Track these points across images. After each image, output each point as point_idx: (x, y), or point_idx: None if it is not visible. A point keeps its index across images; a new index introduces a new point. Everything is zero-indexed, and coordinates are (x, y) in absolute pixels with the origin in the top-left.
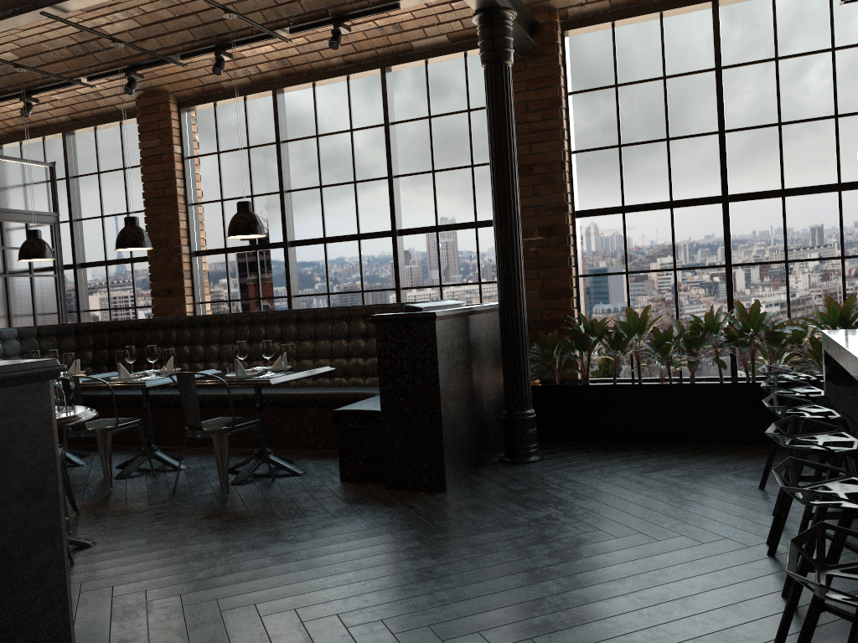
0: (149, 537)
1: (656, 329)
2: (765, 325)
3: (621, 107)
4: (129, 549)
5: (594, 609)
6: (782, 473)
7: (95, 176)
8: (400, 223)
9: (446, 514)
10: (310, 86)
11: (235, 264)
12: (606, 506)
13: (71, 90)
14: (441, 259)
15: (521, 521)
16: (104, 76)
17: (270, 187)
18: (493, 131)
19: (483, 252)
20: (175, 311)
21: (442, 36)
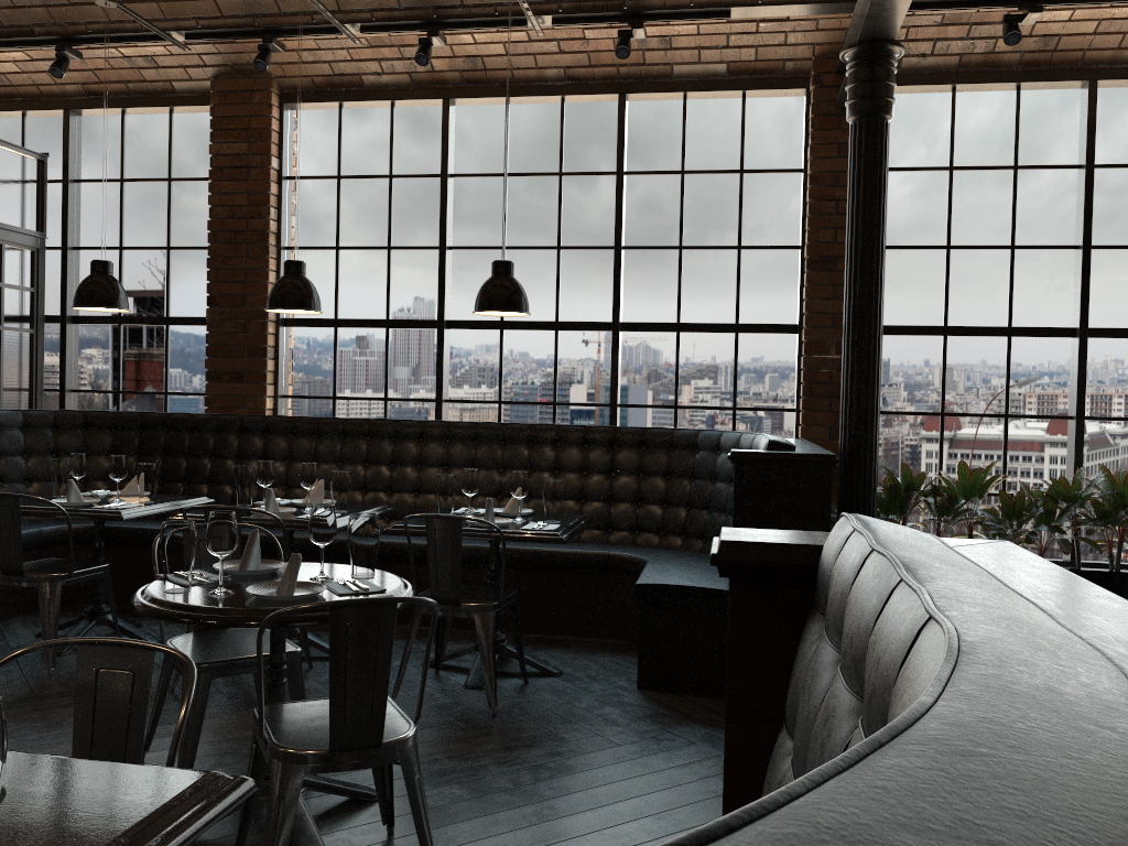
0: (459, 782)
1: (1003, 493)
2: None
3: (954, 197)
4: (456, 806)
5: None
6: None
7: (115, 184)
8: (622, 314)
9: None
10: (501, 102)
11: (349, 344)
12: None
13: (111, 48)
14: (679, 369)
15: None
16: (217, 37)
17: (420, 239)
18: (863, 209)
19: (742, 366)
20: (246, 406)
21: (721, 65)
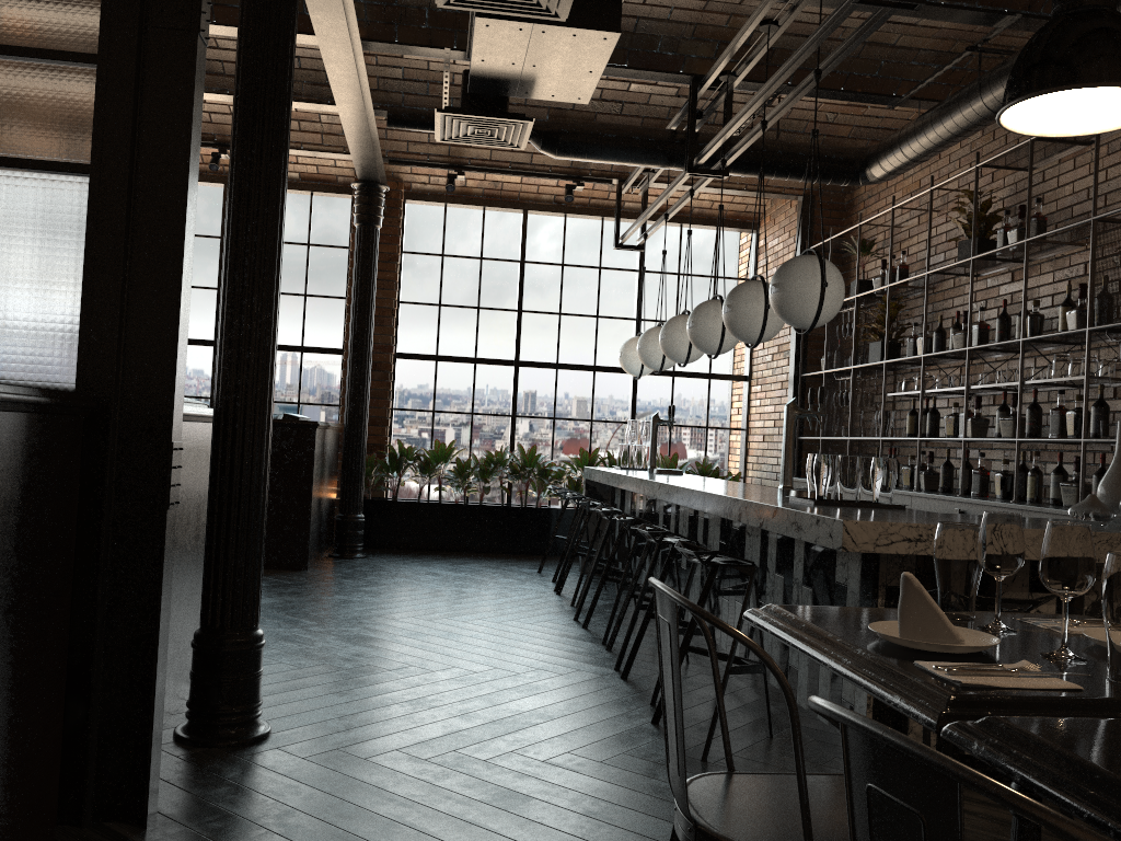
0: None
1: (459, 459)
2: (539, 463)
3: (444, 273)
4: None
5: (472, 610)
6: (548, 567)
7: None
8: None
9: (324, 579)
10: None
11: None
12: (441, 578)
13: None
14: None
15: (387, 582)
16: None
17: None
18: (361, 280)
19: (305, 375)
20: None
21: (295, 173)
